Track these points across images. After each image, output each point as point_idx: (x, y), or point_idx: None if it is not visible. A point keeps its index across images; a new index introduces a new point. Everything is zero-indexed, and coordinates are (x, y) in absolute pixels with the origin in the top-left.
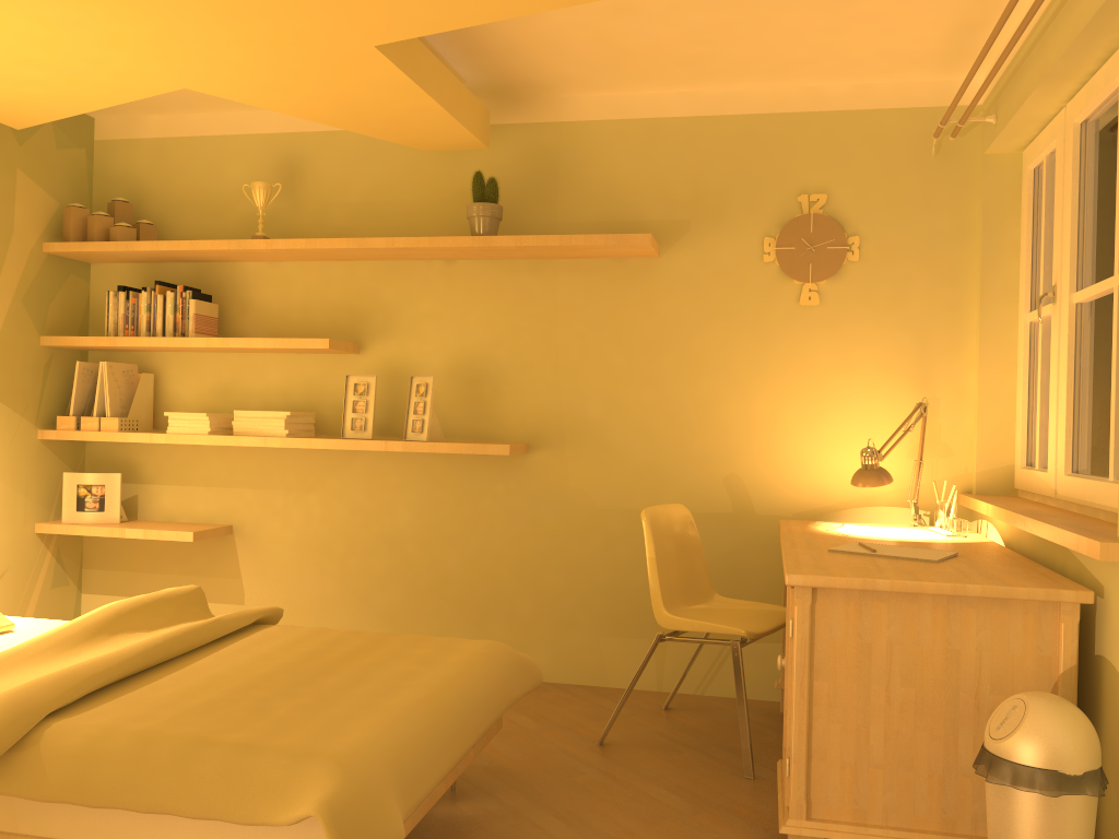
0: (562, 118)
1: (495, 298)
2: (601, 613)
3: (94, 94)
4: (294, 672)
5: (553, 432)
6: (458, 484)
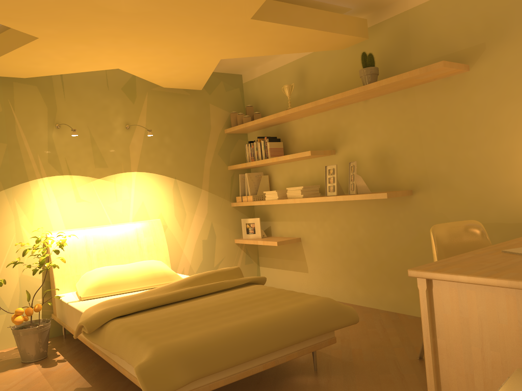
0: (408, 8)
1: (387, 115)
2: None
3: (200, 71)
4: (220, 307)
5: (423, 182)
6: (382, 214)
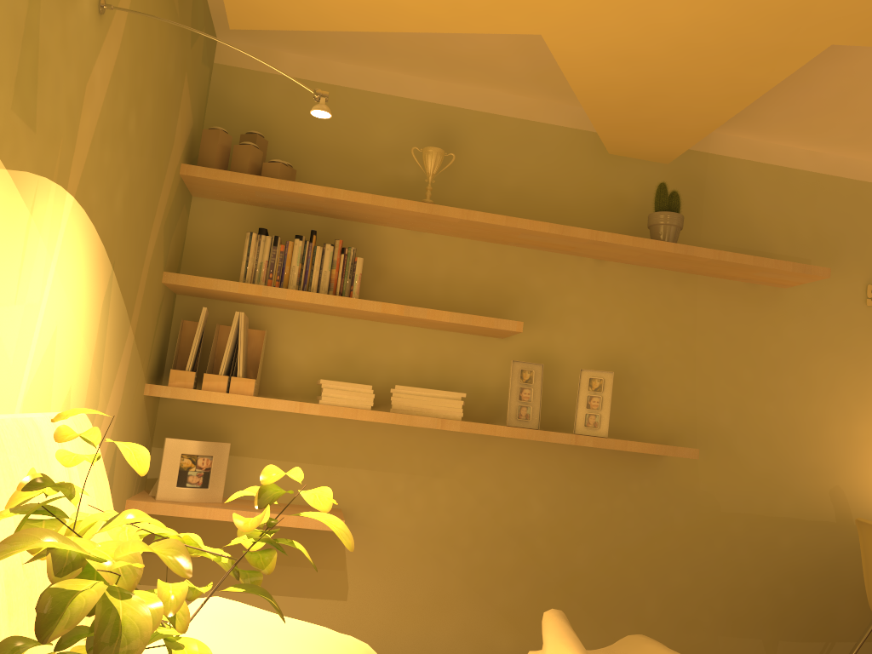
0: (709, 150)
1: (641, 302)
2: (721, 613)
3: (423, 13)
4: None
5: (686, 435)
6: (594, 480)
